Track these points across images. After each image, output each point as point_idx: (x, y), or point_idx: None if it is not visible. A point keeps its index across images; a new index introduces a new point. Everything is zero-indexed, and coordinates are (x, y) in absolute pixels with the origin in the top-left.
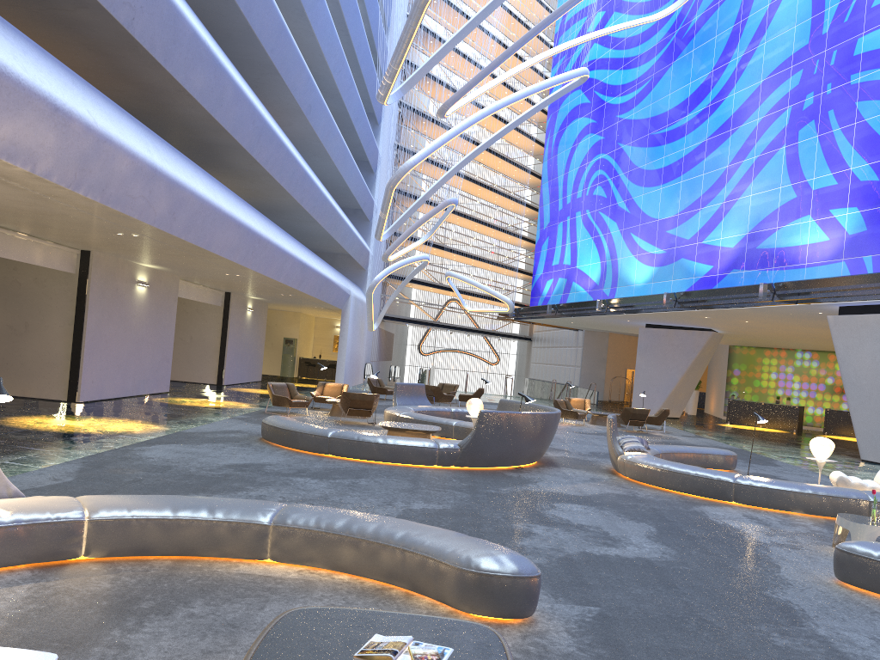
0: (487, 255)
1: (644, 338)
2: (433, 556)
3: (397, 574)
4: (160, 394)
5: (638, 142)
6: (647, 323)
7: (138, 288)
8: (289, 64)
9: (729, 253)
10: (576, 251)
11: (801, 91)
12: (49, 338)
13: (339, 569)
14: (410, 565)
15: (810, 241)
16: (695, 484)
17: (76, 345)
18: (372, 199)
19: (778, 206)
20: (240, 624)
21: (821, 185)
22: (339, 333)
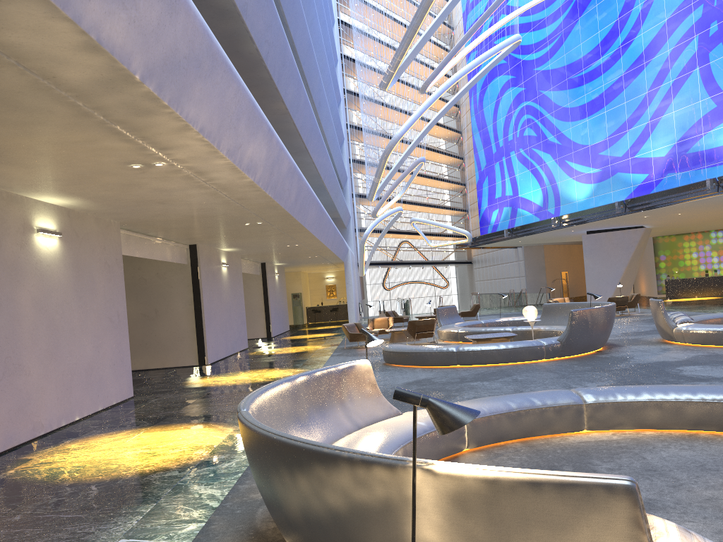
0: (428, 201)
1: (587, 242)
2: None
3: (704, 421)
4: (246, 350)
5: (559, 86)
6: (588, 230)
7: (223, 268)
8: (311, 71)
9: (661, 162)
10: (516, 183)
11: (705, 21)
12: (175, 318)
13: (647, 427)
14: (717, 412)
15: None
16: None
17: (198, 320)
18: (345, 171)
19: (700, 116)
20: (653, 468)
21: None
22: (329, 282)
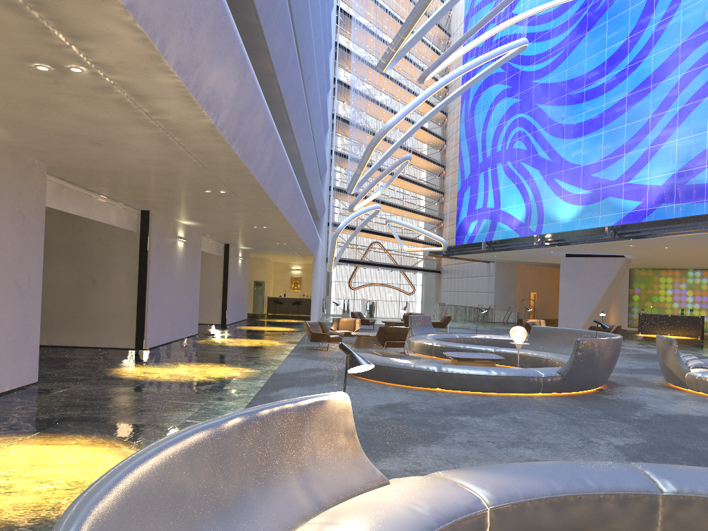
0: (405, 204)
1: (565, 265)
2: None
3: None
4: (194, 337)
5: (556, 101)
6: (567, 253)
7: (179, 243)
8: (304, 37)
9: (657, 190)
10: (499, 196)
11: None
12: (115, 292)
13: None
14: None
15: None
16: None
17: (140, 297)
18: (326, 160)
19: (706, 148)
20: None
21: None
22: (294, 274)
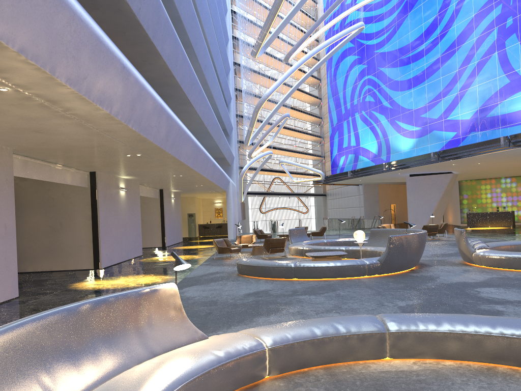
0: (295, 148)
1: (410, 183)
2: None
3: (503, 356)
4: (139, 257)
5: (392, 64)
6: (410, 174)
7: (121, 192)
8: (196, 39)
9: (467, 123)
10: (358, 136)
11: (503, 17)
12: (76, 230)
13: (447, 357)
14: (516, 347)
15: None
16: None
17: (94, 233)
18: (231, 122)
19: (497, 89)
20: None
21: None
22: (217, 206)
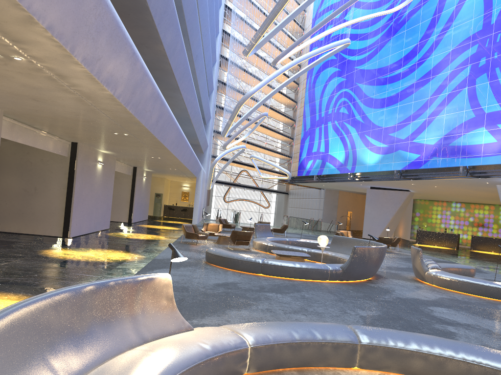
0: (266, 145)
1: (369, 194)
2: (497, 368)
3: None
4: (106, 230)
5: (369, 82)
6: (371, 186)
7: (98, 165)
8: (193, 29)
9: (430, 148)
10: (328, 144)
11: (477, 56)
12: (50, 197)
13: (410, 374)
14: (475, 373)
15: (484, 142)
16: (488, 291)
17: (68, 202)
18: (210, 112)
19: (463, 121)
20: None
21: (491, 110)
22: (184, 190)
